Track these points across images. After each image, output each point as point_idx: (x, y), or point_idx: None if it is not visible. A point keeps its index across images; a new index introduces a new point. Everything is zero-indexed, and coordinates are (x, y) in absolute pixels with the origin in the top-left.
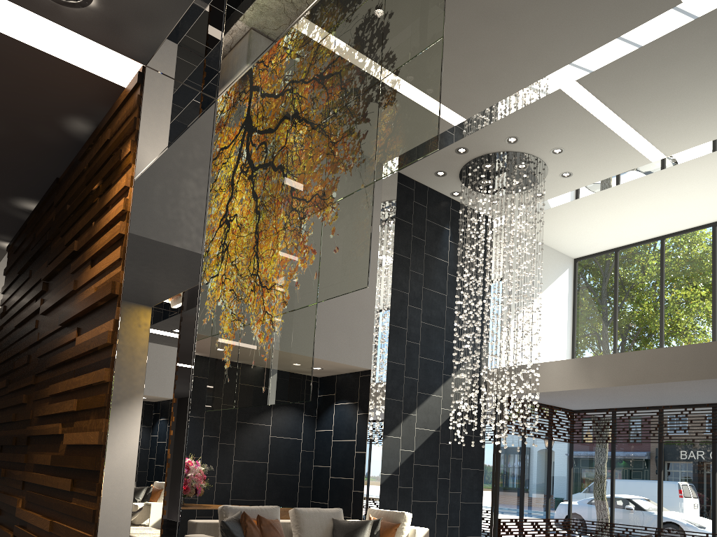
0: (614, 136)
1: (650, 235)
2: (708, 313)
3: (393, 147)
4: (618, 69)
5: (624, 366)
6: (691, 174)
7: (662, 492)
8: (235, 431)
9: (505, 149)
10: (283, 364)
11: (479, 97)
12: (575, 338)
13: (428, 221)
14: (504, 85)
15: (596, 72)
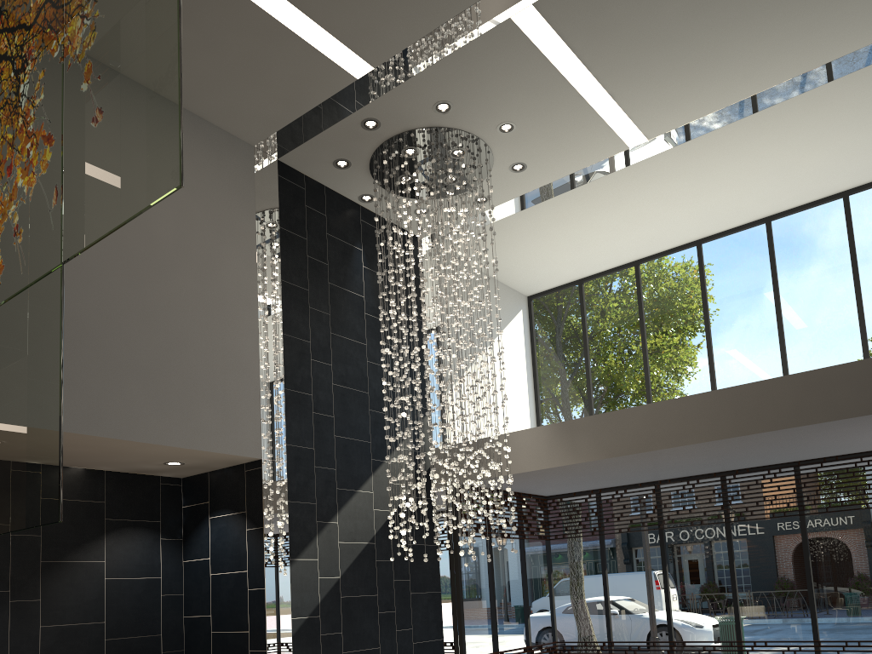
0: (583, 105)
1: (621, 261)
2: (703, 356)
3: None
4: None
5: (619, 429)
6: (676, 168)
7: (669, 594)
8: (40, 578)
9: (433, 123)
10: None
11: (393, 28)
12: (540, 401)
13: (330, 236)
14: (429, 7)
15: None
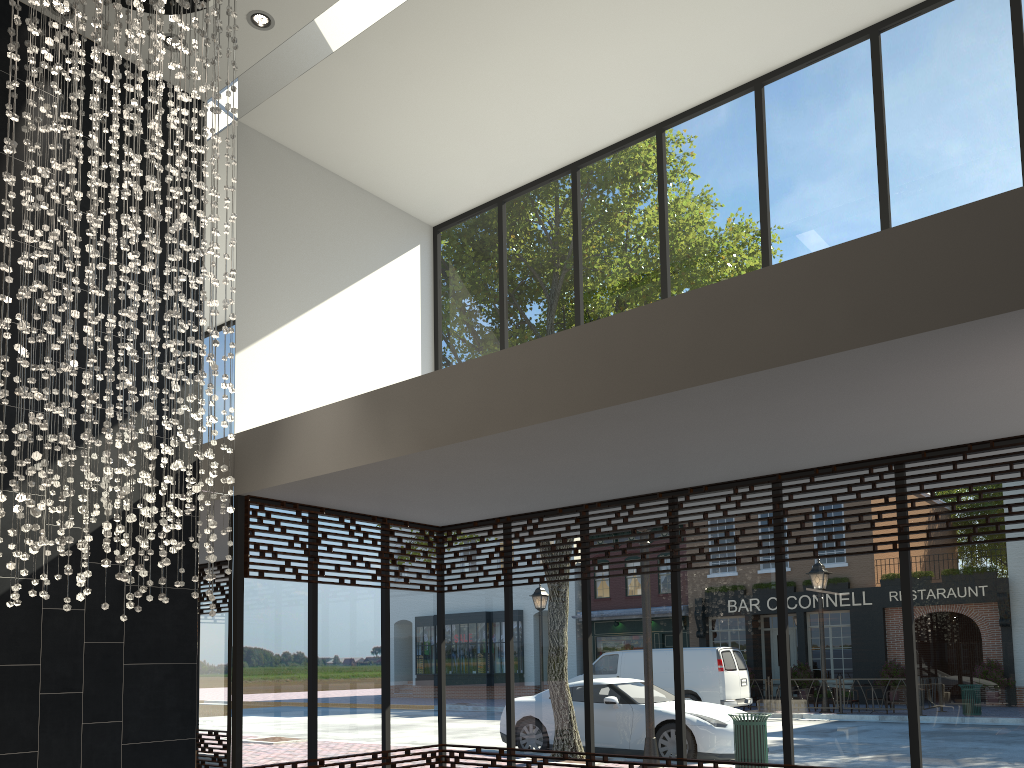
0: None
1: (551, 162)
2: None
3: None
4: None
5: (443, 400)
6: None
7: (591, 680)
8: None
9: None
10: None
11: None
12: None
13: None
14: None
15: None
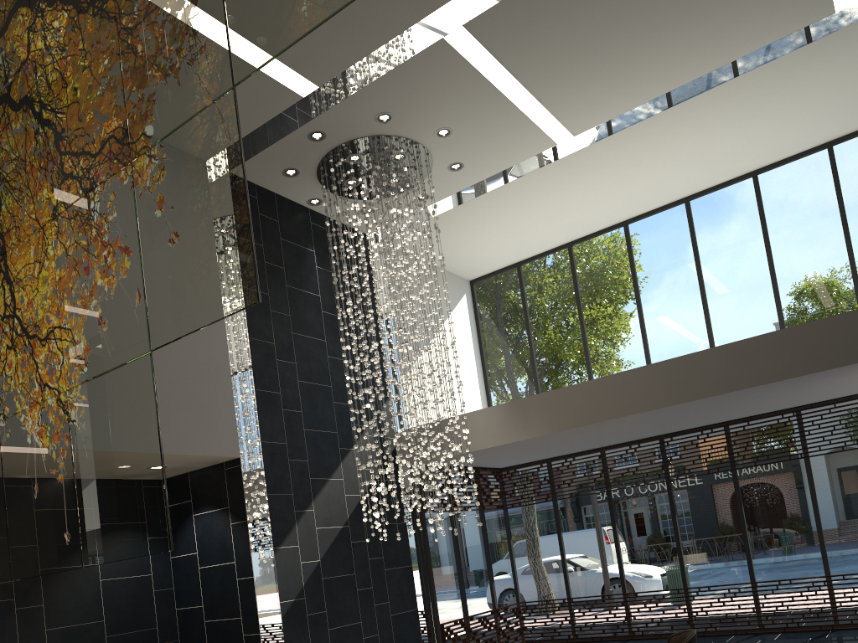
0: (513, 109)
1: (555, 243)
2: (637, 329)
3: (264, 8)
4: (516, 9)
5: (565, 404)
6: (601, 159)
7: (620, 550)
8: (41, 585)
9: (375, 132)
10: (101, 483)
11: (335, 51)
12: (488, 379)
13: (284, 240)
14: (368, 32)
15: (488, 12)
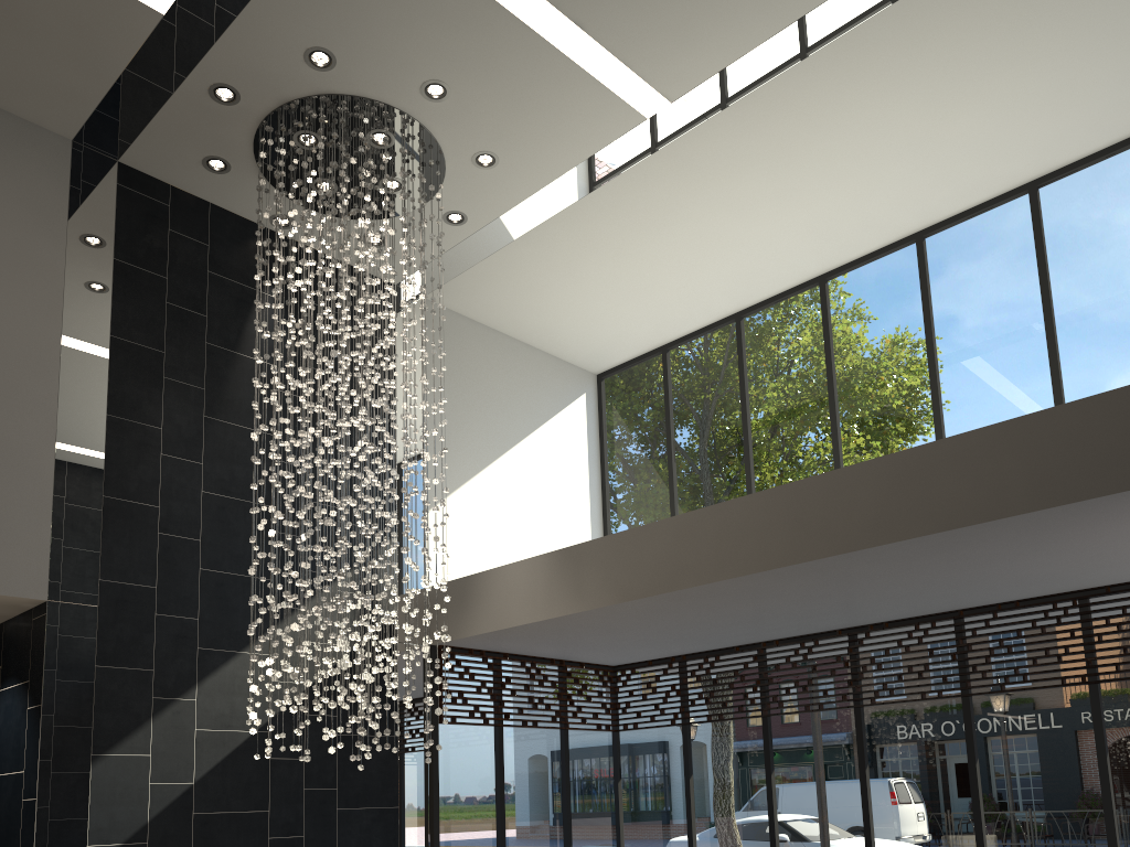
0: (539, 44)
1: (715, 313)
2: (828, 451)
3: None
4: None
5: (637, 556)
6: (738, 151)
7: (775, 817)
8: None
9: (318, 87)
10: None
11: None
12: (610, 526)
13: (215, 275)
14: None
15: None
